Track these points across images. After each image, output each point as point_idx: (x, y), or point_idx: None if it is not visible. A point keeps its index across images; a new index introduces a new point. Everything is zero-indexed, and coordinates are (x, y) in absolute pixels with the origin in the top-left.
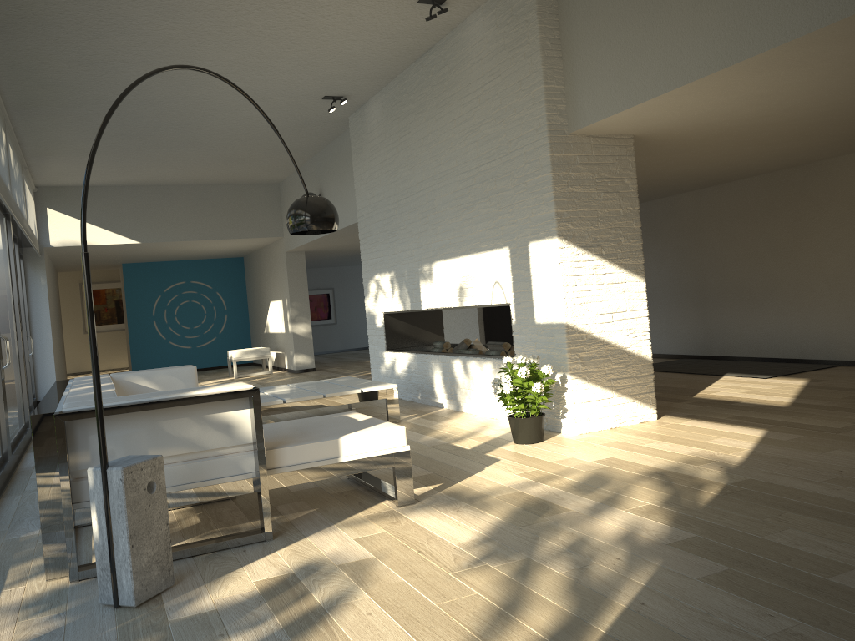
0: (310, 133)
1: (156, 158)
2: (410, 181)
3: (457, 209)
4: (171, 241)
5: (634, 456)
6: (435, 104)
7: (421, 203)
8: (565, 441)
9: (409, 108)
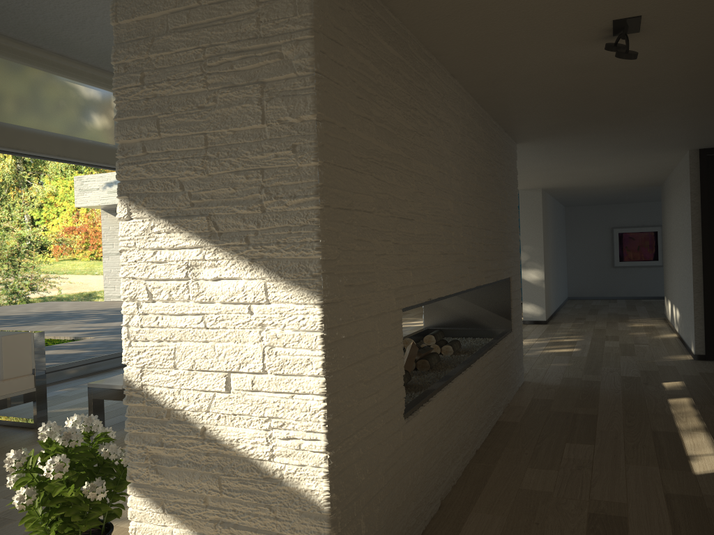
0: None
1: None
2: None
3: None
4: None
5: None
6: None
7: None
8: None
9: None
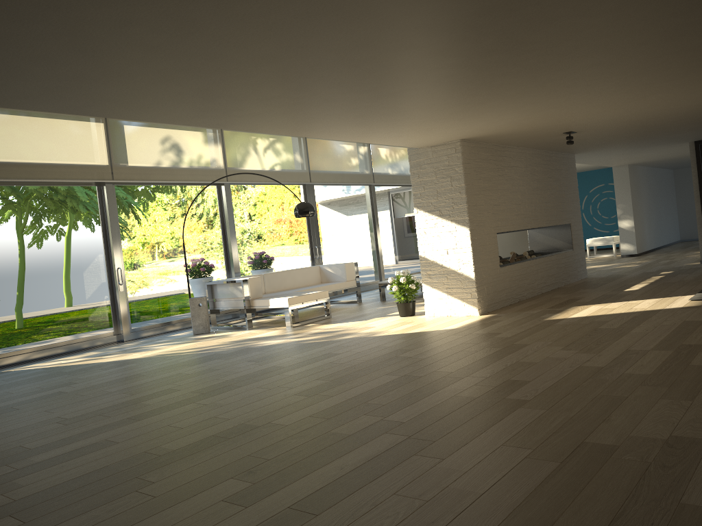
0: None
1: None
2: None
3: None
4: None
5: (380, 327)
6: None
7: None
8: (411, 318)
9: None
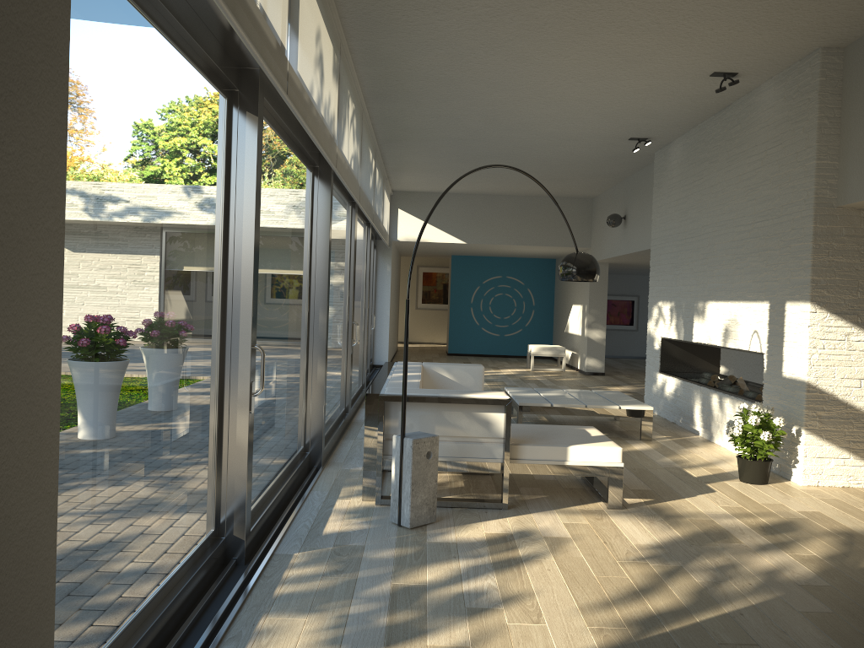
0: (619, 163)
1: (486, 176)
2: (697, 223)
3: (731, 257)
4: (491, 244)
5: (841, 515)
6: (725, 158)
7: (703, 245)
8: (788, 488)
9: (704, 156)
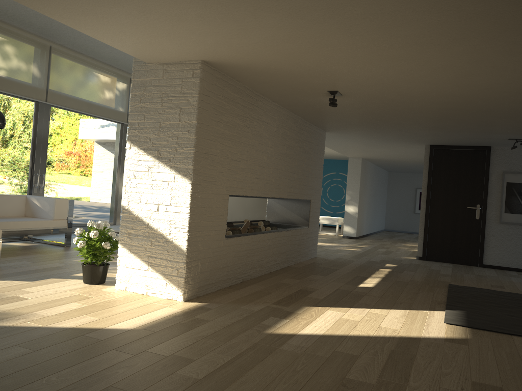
0: None
1: None
2: None
3: None
4: None
5: (31, 302)
6: None
7: None
8: (94, 288)
9: None
